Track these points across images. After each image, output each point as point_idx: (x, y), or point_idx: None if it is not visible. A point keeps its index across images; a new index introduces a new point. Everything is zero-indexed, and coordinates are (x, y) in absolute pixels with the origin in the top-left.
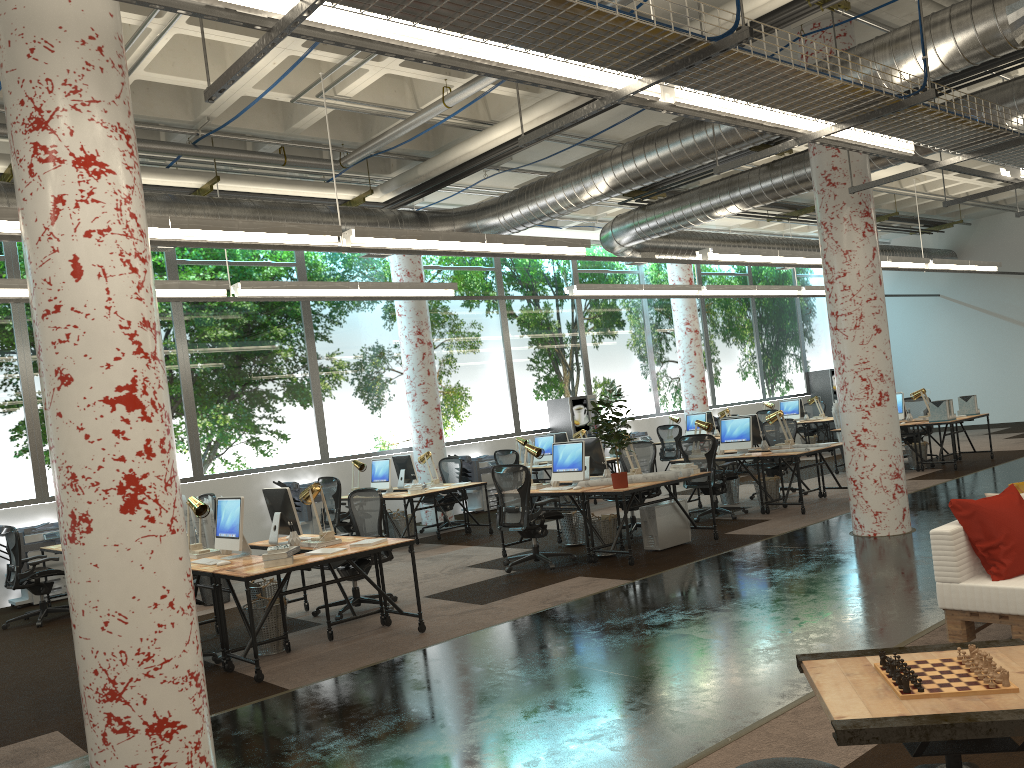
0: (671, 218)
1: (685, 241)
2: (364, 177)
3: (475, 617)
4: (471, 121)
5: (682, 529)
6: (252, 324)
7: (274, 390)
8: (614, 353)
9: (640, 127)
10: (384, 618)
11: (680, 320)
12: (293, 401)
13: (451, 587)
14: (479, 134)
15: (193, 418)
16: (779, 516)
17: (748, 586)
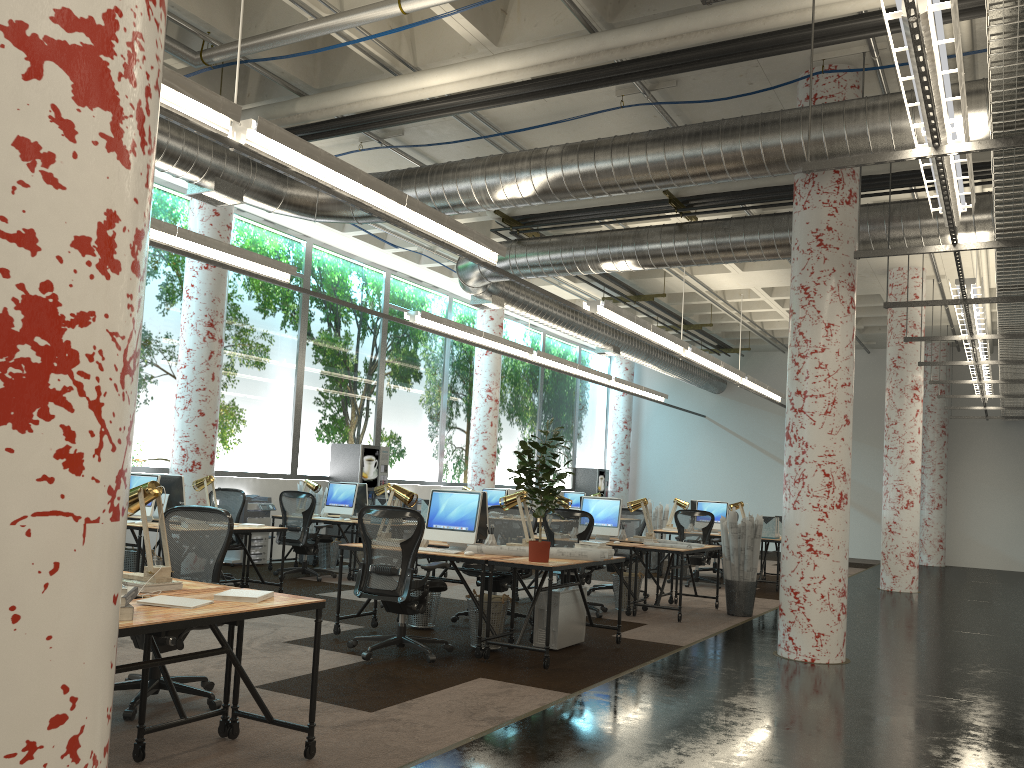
0: (558, 259)
1: (533, 296)
2: None
3: (380, 735)
4: (397, 57)
5: (579, 625)
6: None
7: None
8: (409, 406)
9: (564, 141)
10: (228, 725)
11: (482, 385)
12: None
13: (289, 674)
14: (404, 76)
15: None
16: (652, 621)
17: (754, 721)
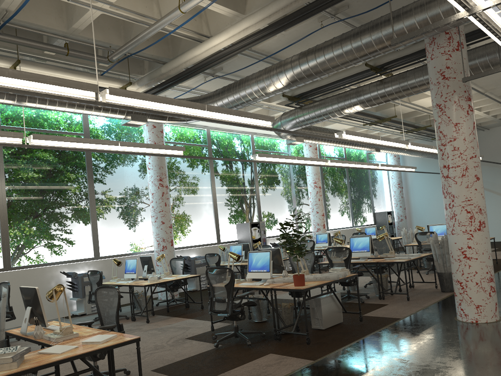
0: (319, 113)
1: (320, 132)
2: (126, 75)
3: None
4: (198, 34)
5: (337, 313)
6: (52, 170)
7: (64, 212)
8: (274, 198)
9: None
10: None
11: (311, 181)
12: (77, 220)
13: (173, 360)
14: (203, 42)
15: (6, 229)
16: (392, 301)
17: (414, 373)
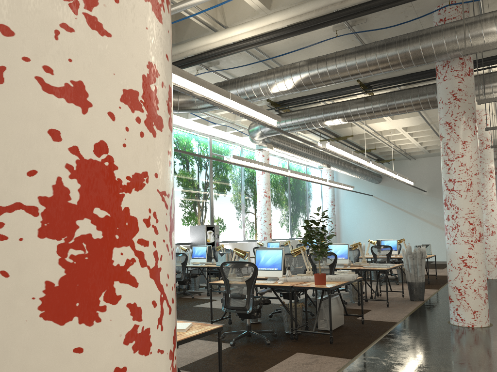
0: (302, 121)
1: (287, 142)
2: None
3: None
4: (216, 21)
5: (340, 315)
6: None
7: None
8: (226, 203)
9: (303, 59)
10: None
11: (261, 190)
12: None
13: (193, 359)
14: (221, 31)
15: None
16: (373, 307)
17: (463, 370)
